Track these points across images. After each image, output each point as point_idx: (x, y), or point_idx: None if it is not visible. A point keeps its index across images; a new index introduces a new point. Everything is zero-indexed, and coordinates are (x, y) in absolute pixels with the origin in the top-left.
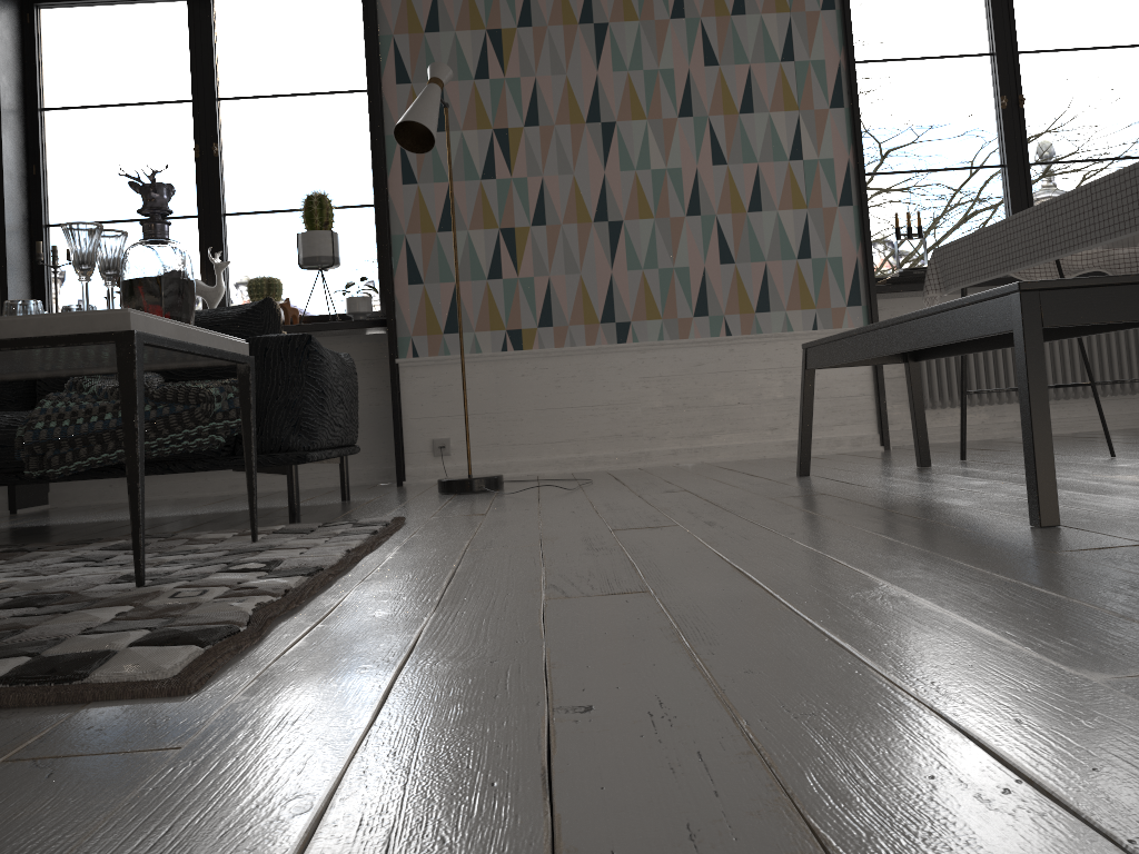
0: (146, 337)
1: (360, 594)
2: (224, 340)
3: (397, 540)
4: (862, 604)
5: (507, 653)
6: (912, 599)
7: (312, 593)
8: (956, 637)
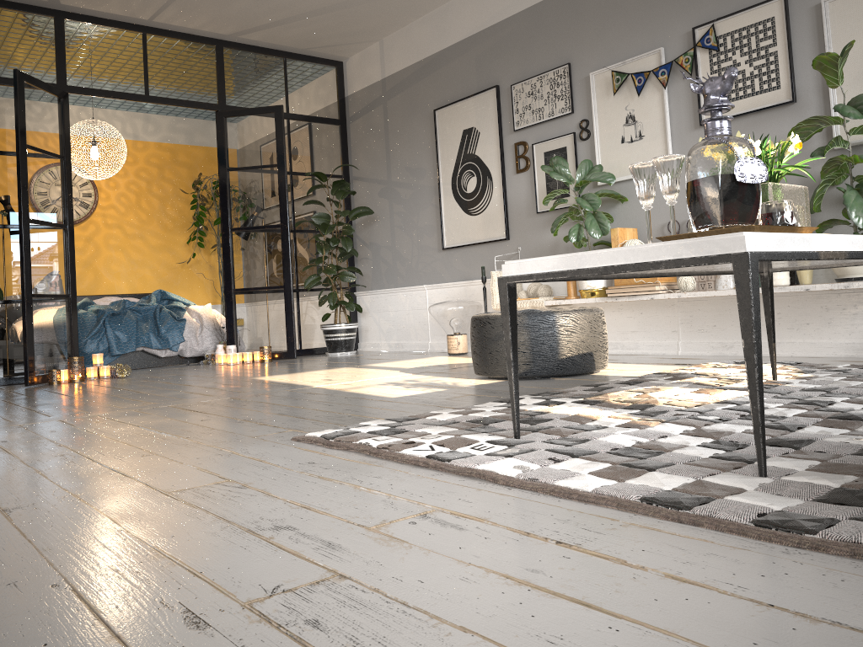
0: (510, 279)
1: (365, 466)
2: (663, 249)
3: (607, 514)
4: (32, 499)
5: (197, 460)
6: (0, 505)
7: (389, 457)
8: (2, 489)
